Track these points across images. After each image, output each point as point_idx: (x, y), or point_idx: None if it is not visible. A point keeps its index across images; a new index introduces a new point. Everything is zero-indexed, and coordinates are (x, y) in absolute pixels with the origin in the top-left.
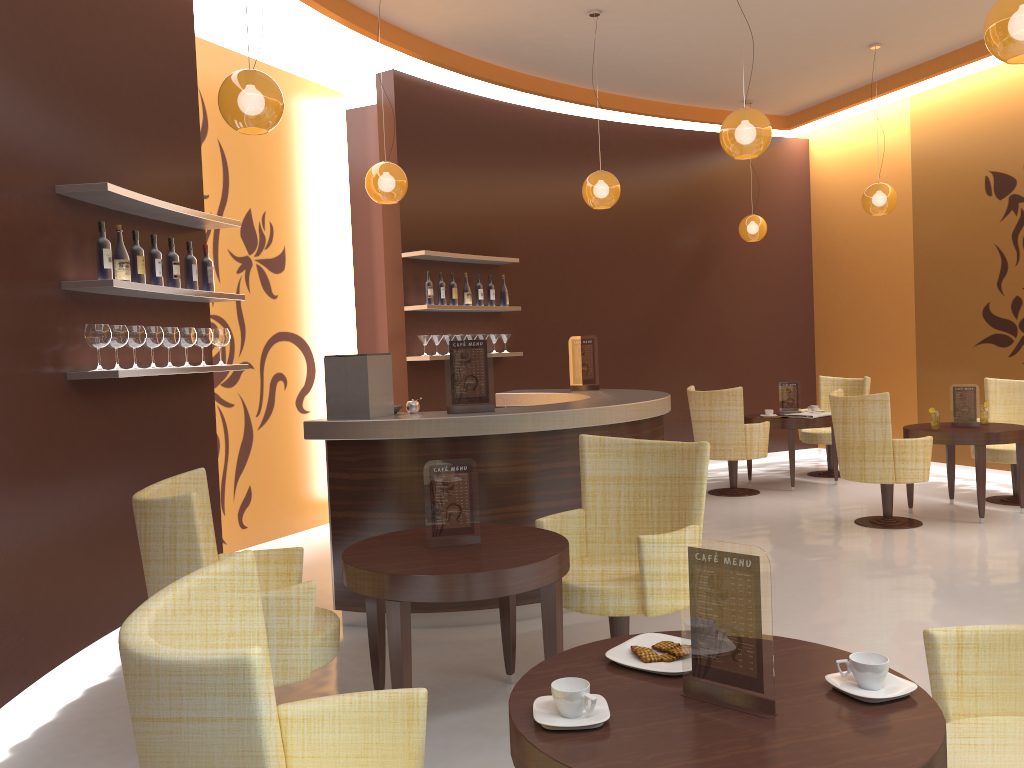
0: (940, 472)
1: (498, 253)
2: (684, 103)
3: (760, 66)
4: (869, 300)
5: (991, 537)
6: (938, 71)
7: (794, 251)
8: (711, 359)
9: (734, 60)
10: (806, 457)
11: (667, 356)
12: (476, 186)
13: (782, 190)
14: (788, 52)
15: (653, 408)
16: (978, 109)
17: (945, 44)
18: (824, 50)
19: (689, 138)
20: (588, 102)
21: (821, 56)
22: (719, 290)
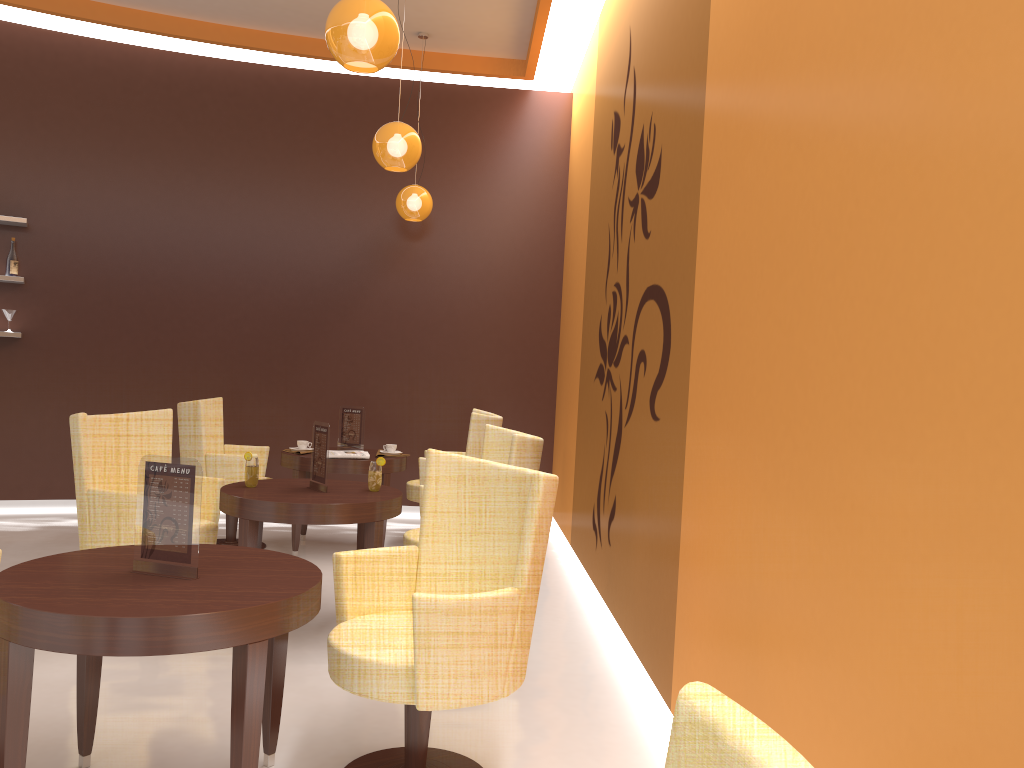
0: (575, 568)
1: (26, 213)
2: None
3: None
4: (573, 311)
5: (133, 671)
6: None
7: (534, 243)
8: (384, 375)
9: None
10: None
11: (312, 364)
12: None
13: (522, 160)
14: None
15: None
16: (616, 18)
17: None
18: None
19: (376, 88)
20: (181, 34)
21: None
22: (406, 286)
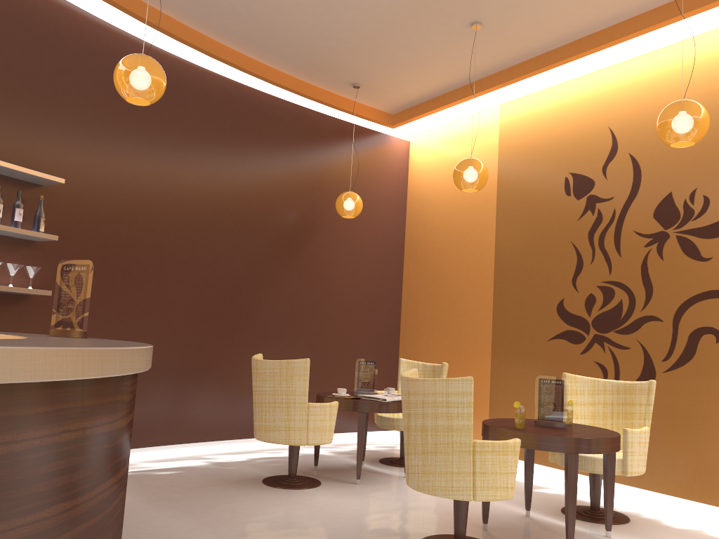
0: None
1: (44, 172)
2: (295, 74)
3: (366, 32)
4: (452, 290)
5: None
6: (530, 72)
7: (389, 239)
8: (298, 331)
9: (339, 15)
10: (383, 439)
11: (250, 323)
12: (23, 87)
13: (382, 181)
14: (393, 15)
15: (56, 363)
16: (561, 115)
17: (539, 41)
18: (428, 21)
19: (298, 113)
20: (188, 40)
21: (425, 30)
22: (313, 264)
